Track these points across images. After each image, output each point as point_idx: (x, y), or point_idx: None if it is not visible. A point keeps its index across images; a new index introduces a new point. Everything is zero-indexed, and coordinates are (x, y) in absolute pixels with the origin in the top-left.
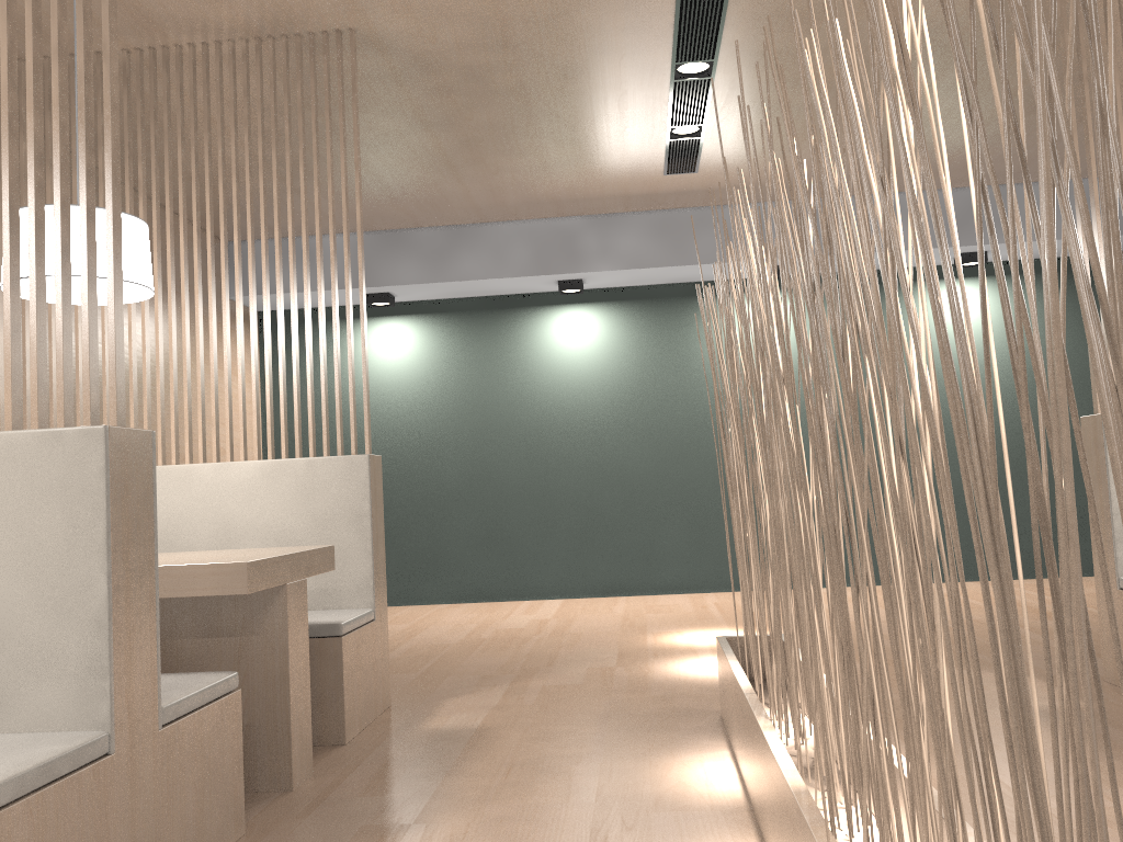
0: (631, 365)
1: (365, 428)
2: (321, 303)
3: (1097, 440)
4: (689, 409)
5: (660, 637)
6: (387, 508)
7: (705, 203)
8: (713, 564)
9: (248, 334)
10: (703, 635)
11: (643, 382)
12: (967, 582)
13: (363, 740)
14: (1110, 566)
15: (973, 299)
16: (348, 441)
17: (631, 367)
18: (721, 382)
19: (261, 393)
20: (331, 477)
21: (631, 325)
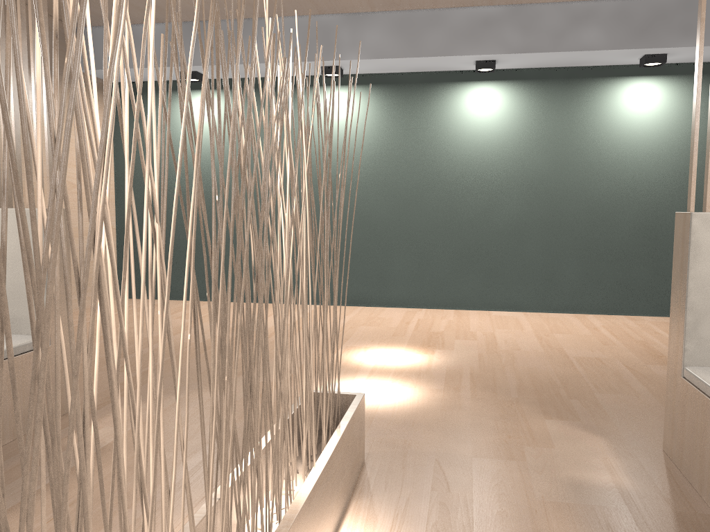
0: (378, 135)
1: (47, 185)
2: (12, 74)
3: (684, 236)
4: (419, 171)
5: (347, 352)
6: (199, 232)
7: (435, 5)
8: (428, 288)
9: (100, 99)
10: (380, 353)
11: (386, 148)
12: (619, 316)
13: (4, 451)
14: (679, 354)
15: (653, 94)
16: (173, 182)
17: (378, 137)
18: (445, 151)
19: (113, 143)
20: (14, 226)
21: (380, 104)
